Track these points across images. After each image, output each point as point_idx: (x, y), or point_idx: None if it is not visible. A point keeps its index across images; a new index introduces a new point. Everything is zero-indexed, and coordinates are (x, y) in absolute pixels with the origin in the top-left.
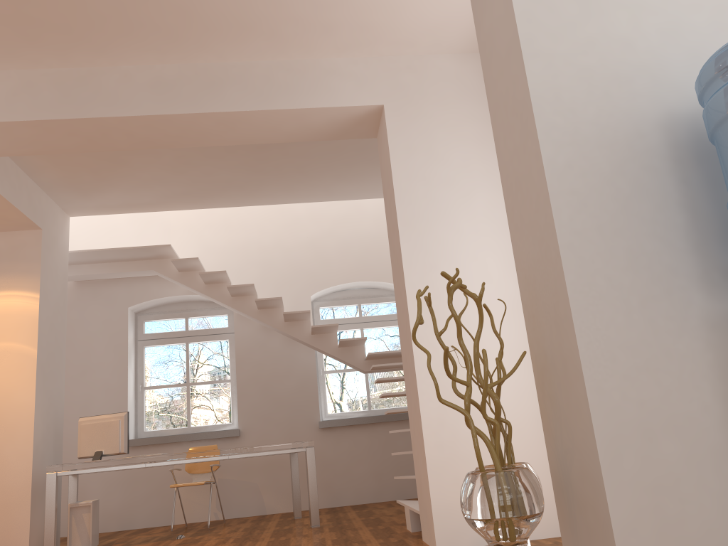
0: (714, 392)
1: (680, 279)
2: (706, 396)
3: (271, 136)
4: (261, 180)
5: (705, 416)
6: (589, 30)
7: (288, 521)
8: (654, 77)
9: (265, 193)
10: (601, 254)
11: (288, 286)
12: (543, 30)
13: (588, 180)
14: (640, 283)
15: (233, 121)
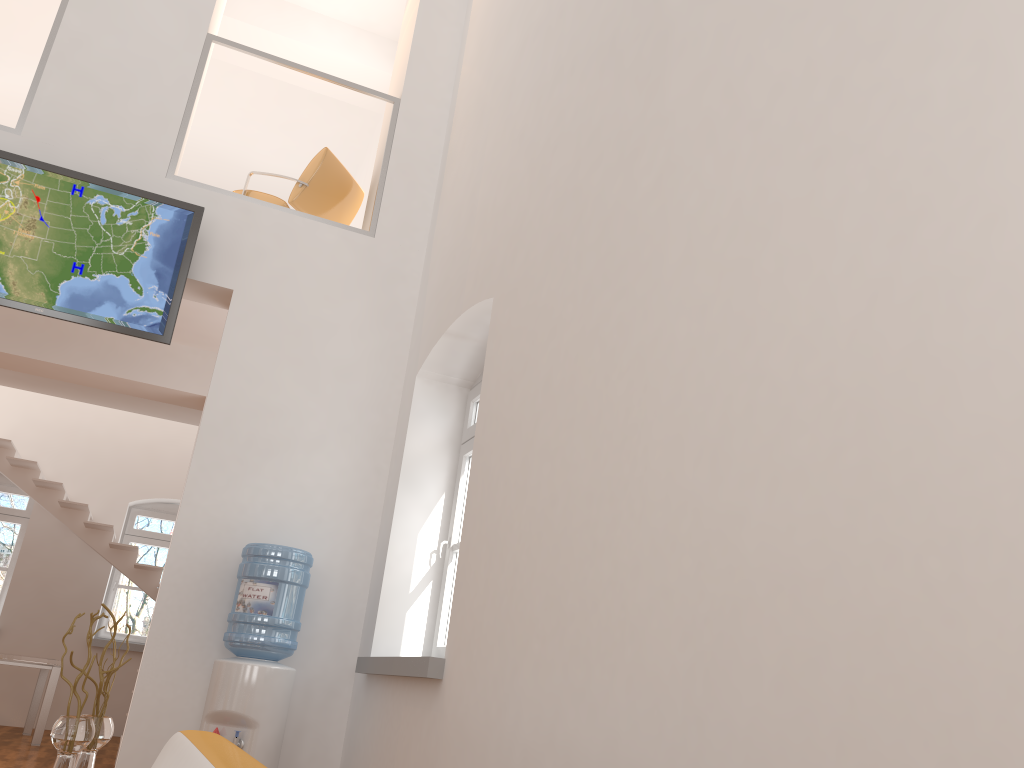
0: (201, 702)
1: (211, 642)
2: (196, 703)
3: (103, 386)
4: (102, 390)
5: (191, 712)
6: (225, 496)
7: (14, 735)
8: (249, 531)
9: (104, 398)
10: (175, 621)
11: (108, 485)
12: (199, 490)
13: (186, 580)
14: (189, 639)
15: (69, 370)
